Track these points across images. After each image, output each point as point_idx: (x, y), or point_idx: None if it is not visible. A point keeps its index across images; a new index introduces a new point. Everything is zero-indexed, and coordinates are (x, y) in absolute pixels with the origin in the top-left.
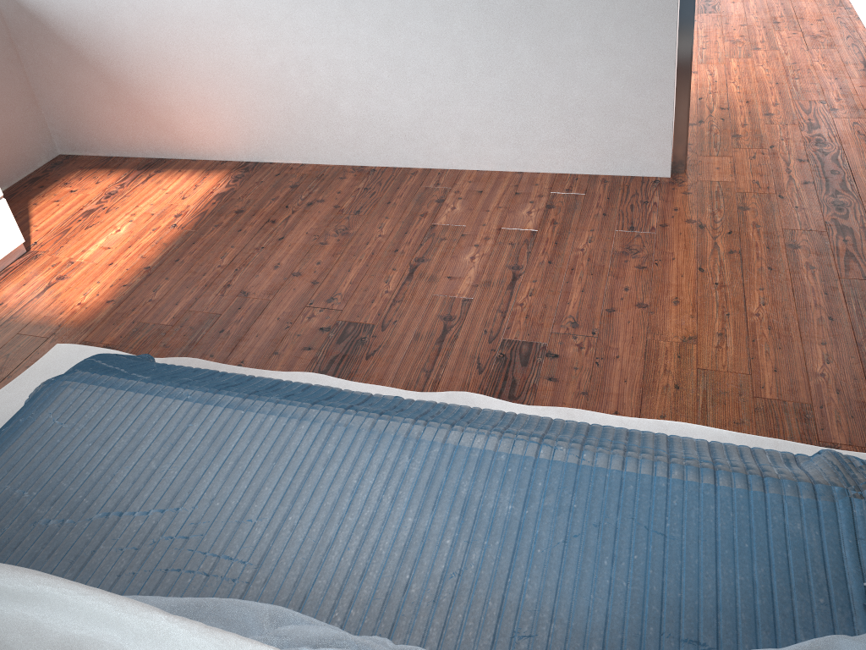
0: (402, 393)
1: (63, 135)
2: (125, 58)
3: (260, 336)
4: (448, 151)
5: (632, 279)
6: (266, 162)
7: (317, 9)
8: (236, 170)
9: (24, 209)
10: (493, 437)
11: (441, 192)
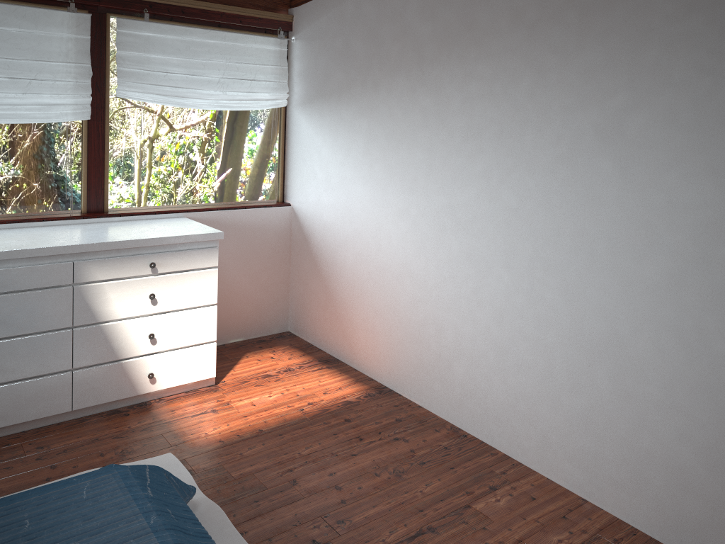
0: None
1: (294, 319)
2: (340, 280)
3: (273, 520)
4: (527, 446)
5: None
6: (397, 393)
7: (456, 287)
8: (373, 389)
9: (239, 357)
10: None
11: (500, 481)
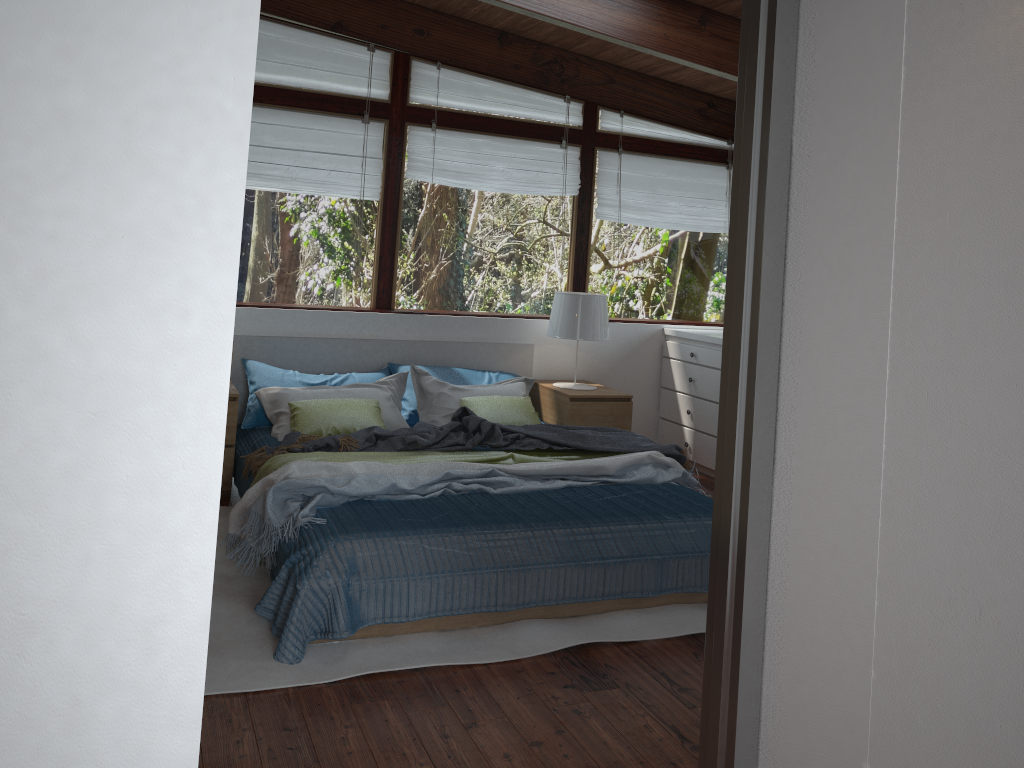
0: (635, 637)
1: None
2: None
3: None
4: None
5: (570, 767)
6: None
7: None
8: None
9: None
10: (506, 529)
11: None
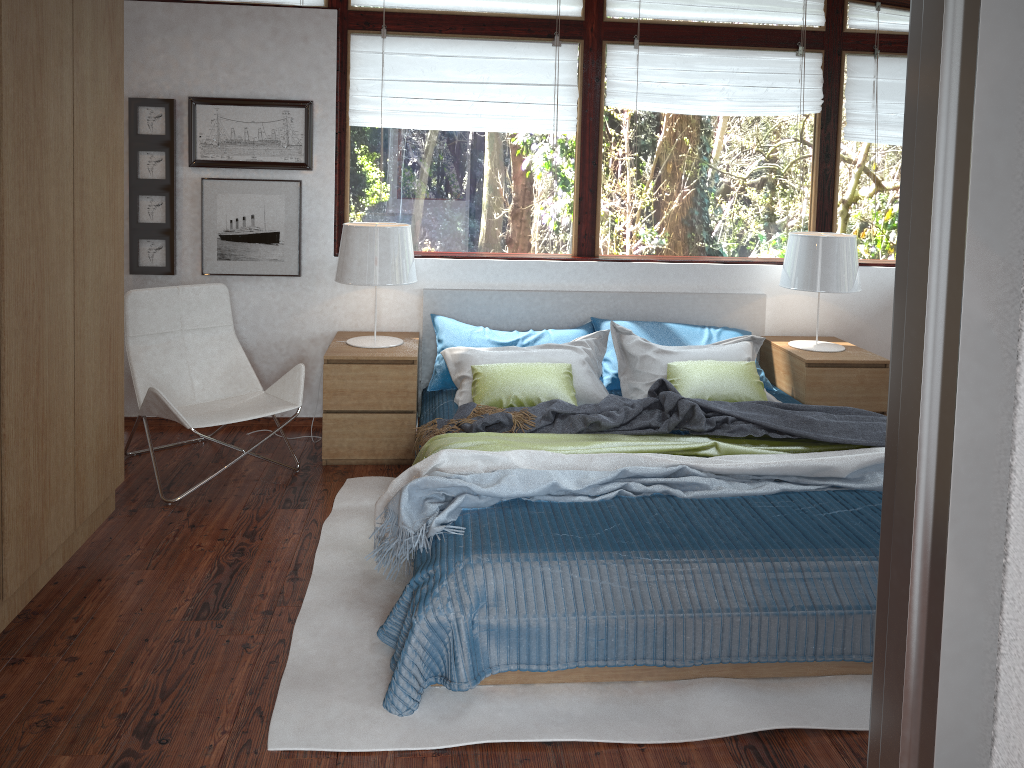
0: (856, 725)
1: None
2: None
3: None
4: None
5: None
6: None
7: None
8: None
9: None
10: (683, 557)
11: None
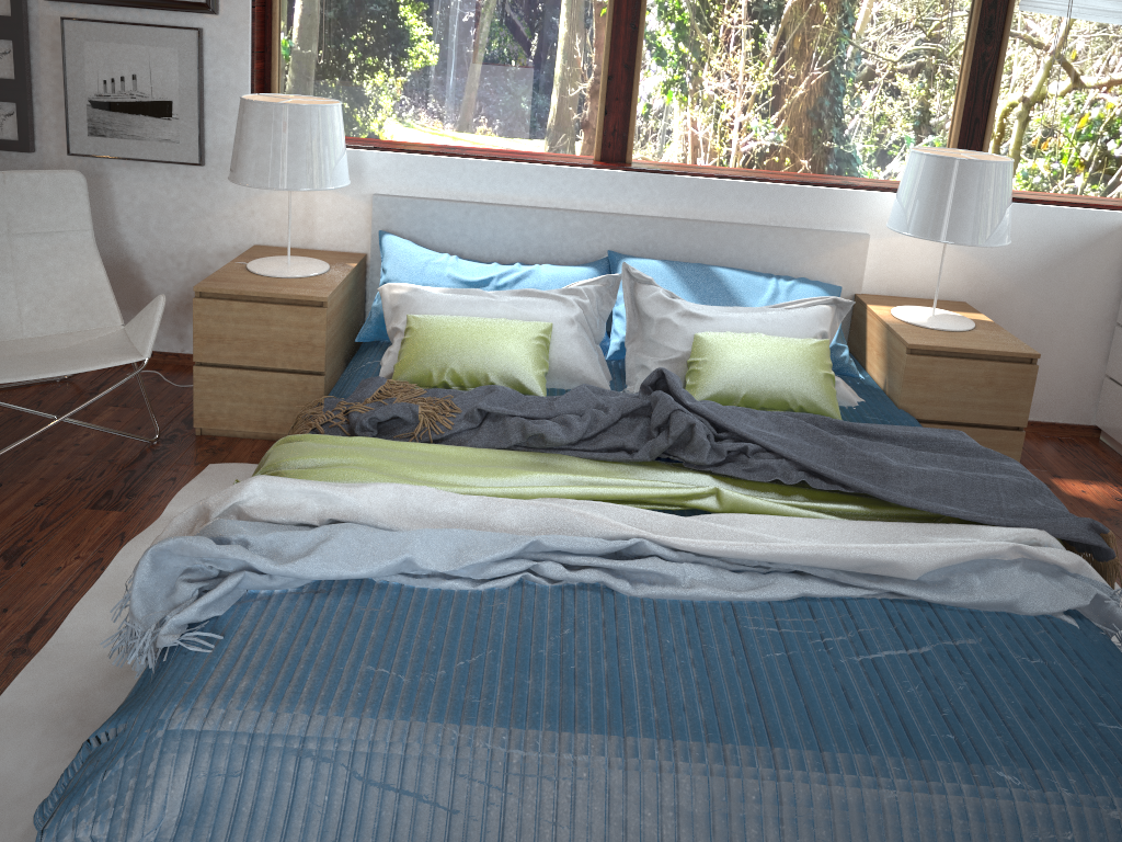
0: None
1: None
2: None
3: None
4: None
5: None
6: None
7: None
8: None
9: None
10: (566, 751)
11: None
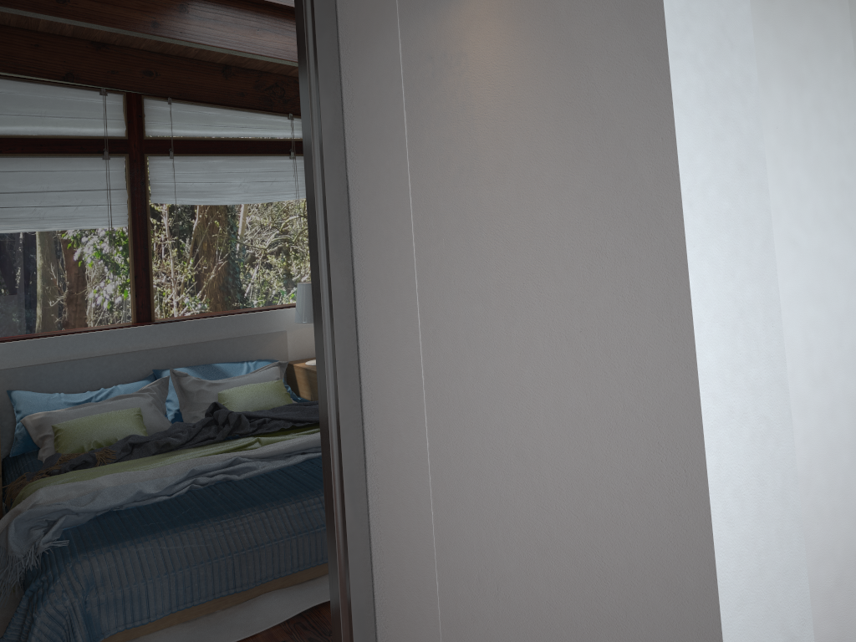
0: None
1: None
2: None
3: None
4: None
5: None
6: None
7: None
8: None
9: None
10: (241, 514)
11: None
